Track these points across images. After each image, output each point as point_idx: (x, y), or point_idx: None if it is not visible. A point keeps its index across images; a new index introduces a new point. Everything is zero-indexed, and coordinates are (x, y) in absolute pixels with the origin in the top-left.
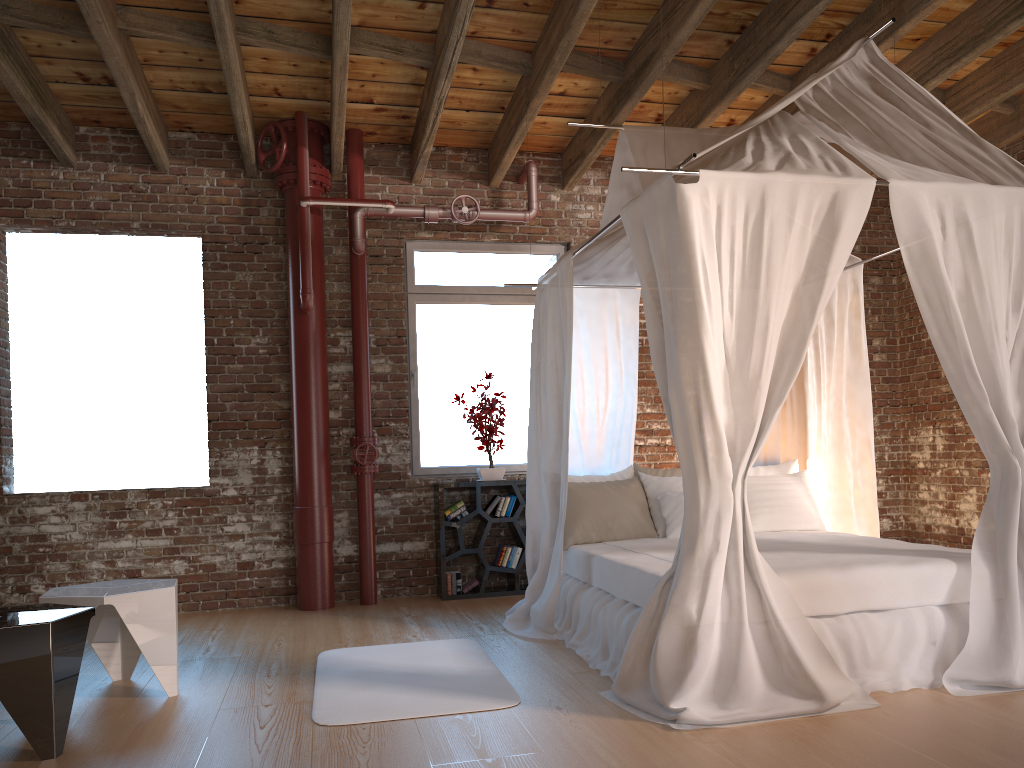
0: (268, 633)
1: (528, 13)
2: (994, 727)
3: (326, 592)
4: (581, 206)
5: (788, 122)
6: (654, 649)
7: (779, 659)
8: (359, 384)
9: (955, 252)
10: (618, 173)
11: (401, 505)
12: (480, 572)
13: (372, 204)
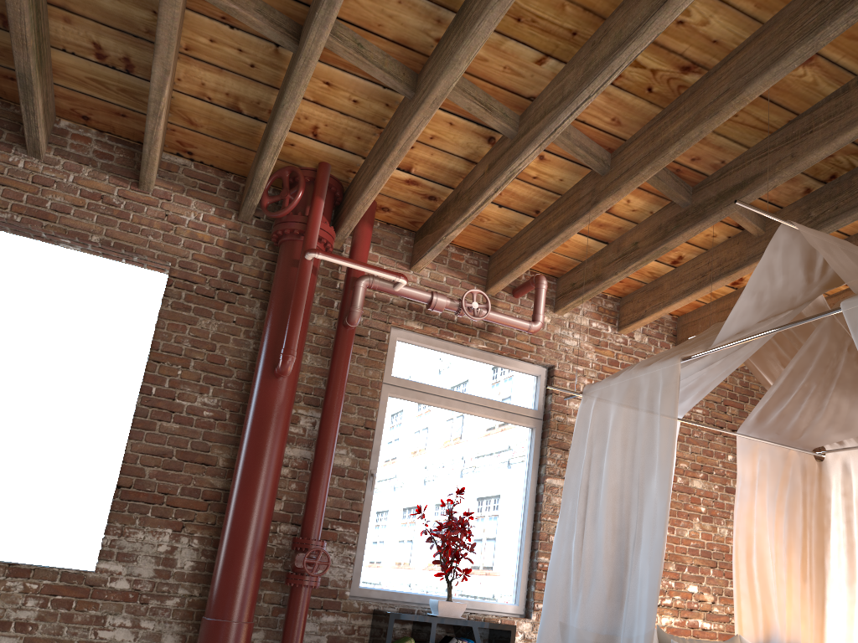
0: None
1: (643, 101)
2: None
3: None
4: (569, 333)
5: None
6: None
7: None
8: (319, 473)
9: None
10: (757, 276)
11: (330, 632)
12: None
13: (385, 274)
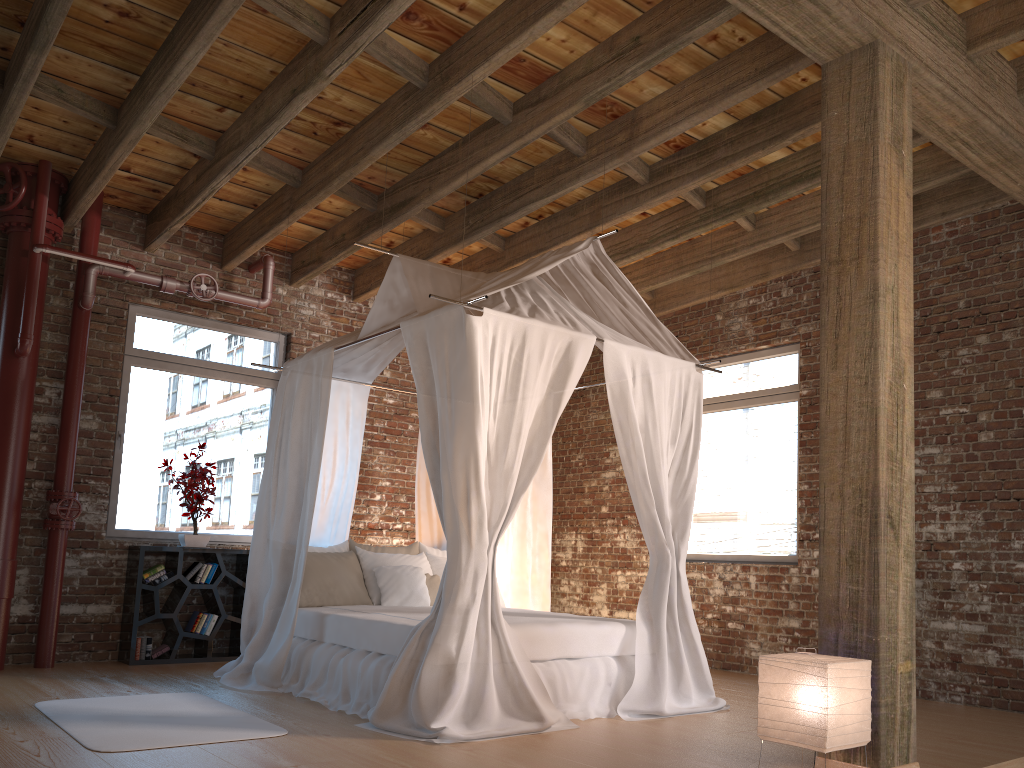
0: None
1: (314, 140)
2: (660, 736)
3: None
4: (305, 303)
5: (528, 280)
6: (417, 681)
7: (511, 690)
8: (67, 437)
9: (640, 397)
10: (385, 290)
11: (90, 566)
12: (170, 638)
13: (113, 264)
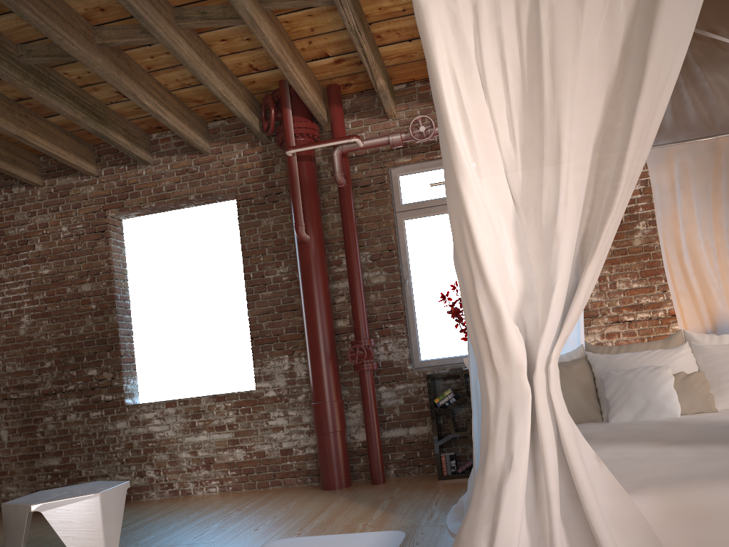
0: (266, 515)
1: None
2: None
3: (339, 474)
4: None
5: None
6: None
7: None
8: (353, 295)
9: None
10: None
11: (404, 395)
12: None
13: (339, 141)
